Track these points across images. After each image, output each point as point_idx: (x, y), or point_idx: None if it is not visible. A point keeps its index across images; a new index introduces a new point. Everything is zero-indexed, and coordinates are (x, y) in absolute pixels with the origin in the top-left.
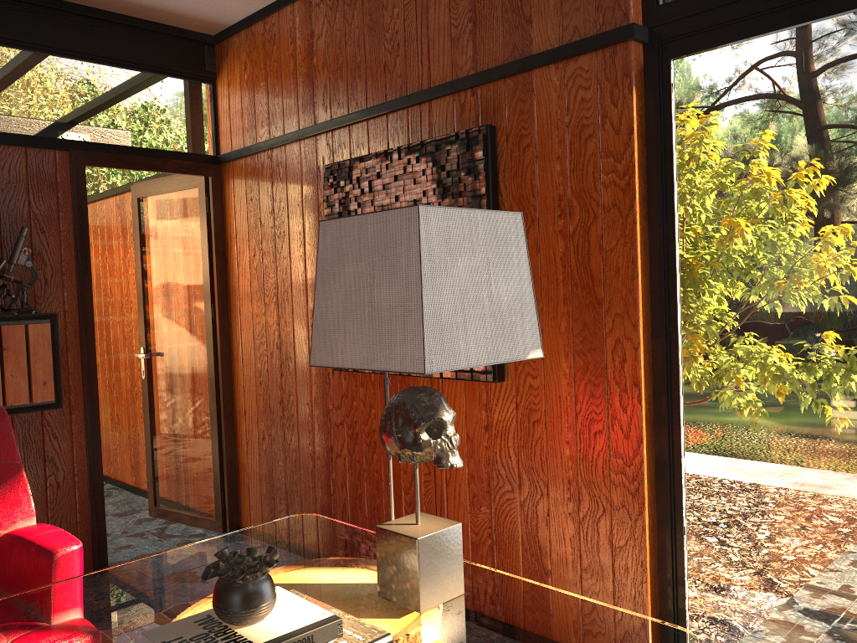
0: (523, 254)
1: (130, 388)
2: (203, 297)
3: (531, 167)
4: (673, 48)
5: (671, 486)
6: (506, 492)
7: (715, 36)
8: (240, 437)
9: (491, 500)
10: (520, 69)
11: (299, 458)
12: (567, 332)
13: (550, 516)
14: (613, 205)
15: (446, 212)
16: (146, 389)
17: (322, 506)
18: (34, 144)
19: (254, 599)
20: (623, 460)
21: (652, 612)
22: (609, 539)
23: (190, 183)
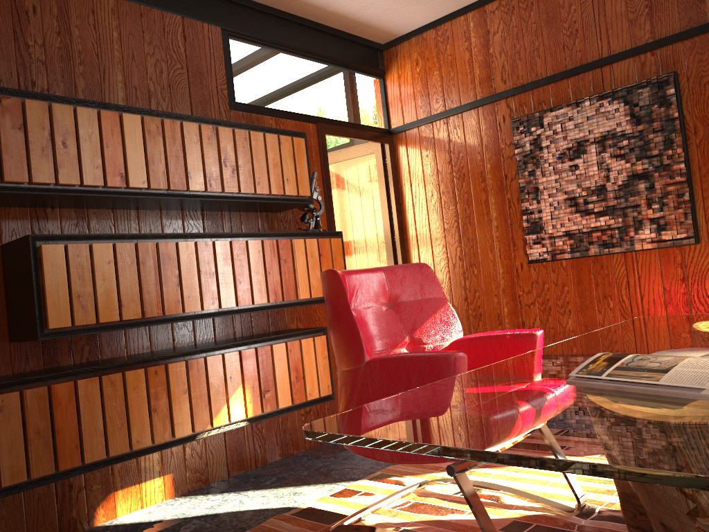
0: None
1: None
2: (383, 233)
3: None
4: None
5: None
6: None
7: None
8: None
9: None
10: (698, 32)
11: None
12: None
13: None
14: None
15: None
16: None
17: None
18: (298, 118)
19: None
20: None
21: None
22: None
23: (367, 151)
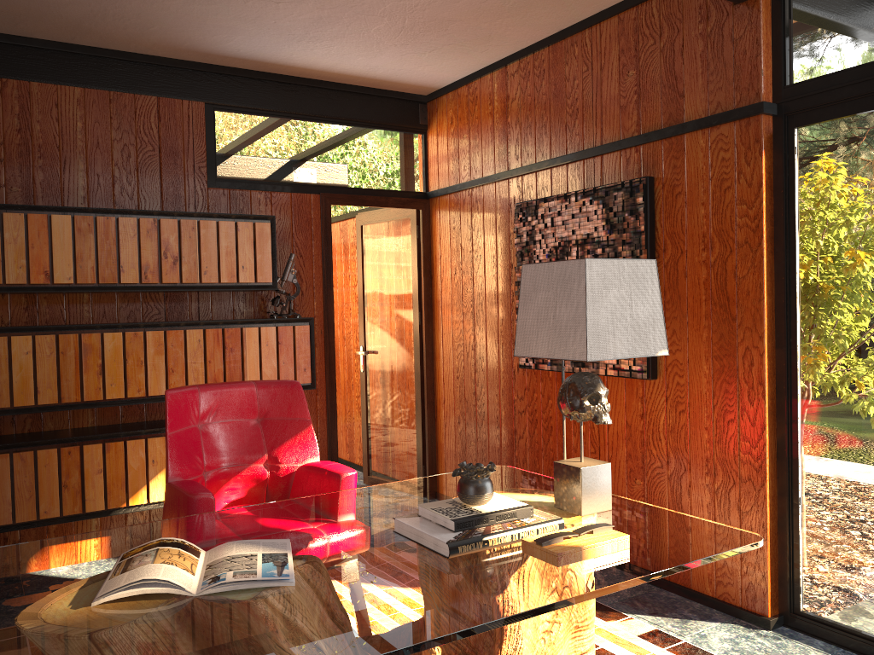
0: (656, 286)
1: (347, 380)
2: (412, 307)
3: (681, 210)
4: (796, 119)
5: (789, 465)
6: (657, 468)
7: (829, 111)
8: (439, 421)
9: (644, 474)
10: (673, 133)
11: (488, 439)
12: (707, 341)
13: (691, 487)
14: (745, 242)
15: (603, 261)
16: (364, 380)
17: None
18: (296, 190)
19: (481, 489)
20: (749, 442)
21: (771, 564)
22: (738, 506)
23: (404, 214)
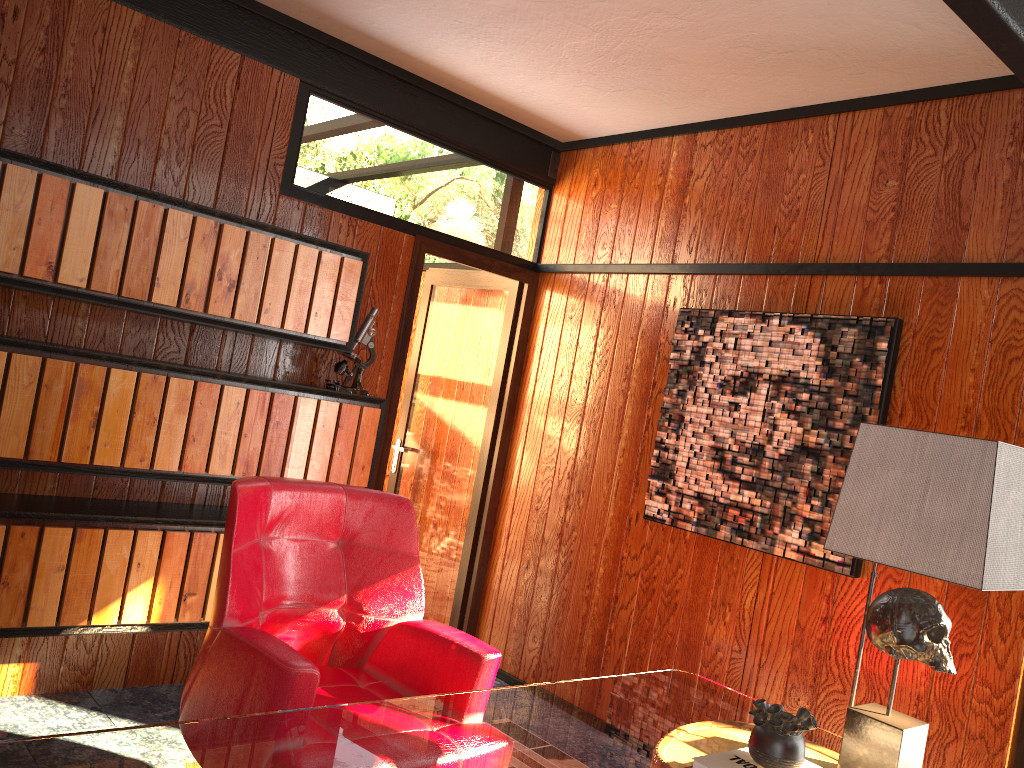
0: None
1: None
2: (488, 404)
3: (937, 370)
4: None
5: None
6: (835, 692)
7: None
8: (495, 559)
9: (814, 695)
10: (946, 272)
11: (569, 598)
12: None
13: None
14: None
15: (1009, 449)
16: (393, 484)
17: (589, 656)
18: (388, 224)
19: (797, 752)
20: (990, 689)
21: None
22: (957, 767)
23: (500, 284)
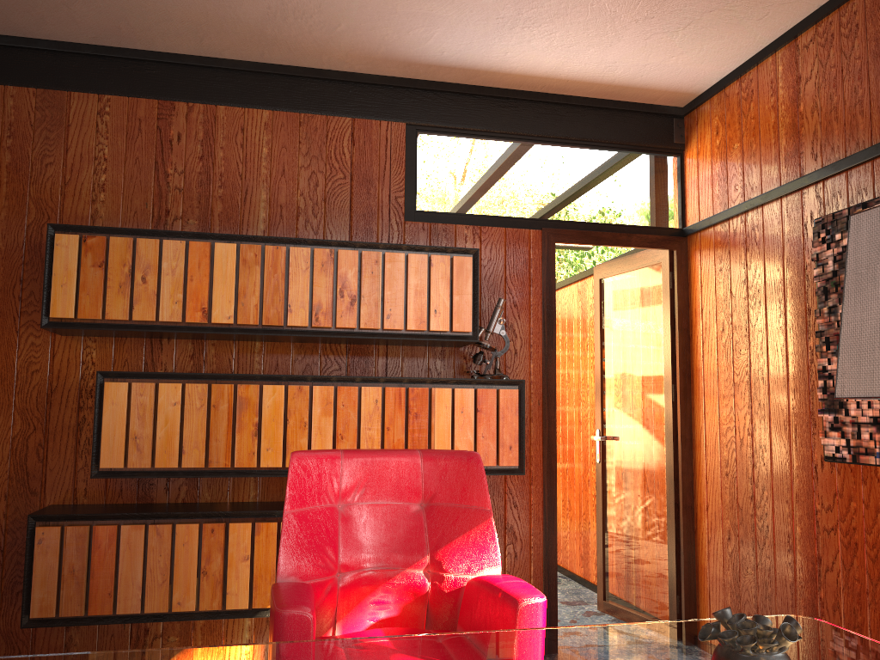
0: None
1: (582, 474)
2: (663, 377)
3: None
4: None
5: None
6: None
7: None
8: (700, 535)
9: None
10: None
11: (774, 567)
12: None
13: None
14: None
15: None
16: (600, 474)
17: None
18: (512, 224)
19: None
20: None
21: None
22: None
23: (653, 259)
